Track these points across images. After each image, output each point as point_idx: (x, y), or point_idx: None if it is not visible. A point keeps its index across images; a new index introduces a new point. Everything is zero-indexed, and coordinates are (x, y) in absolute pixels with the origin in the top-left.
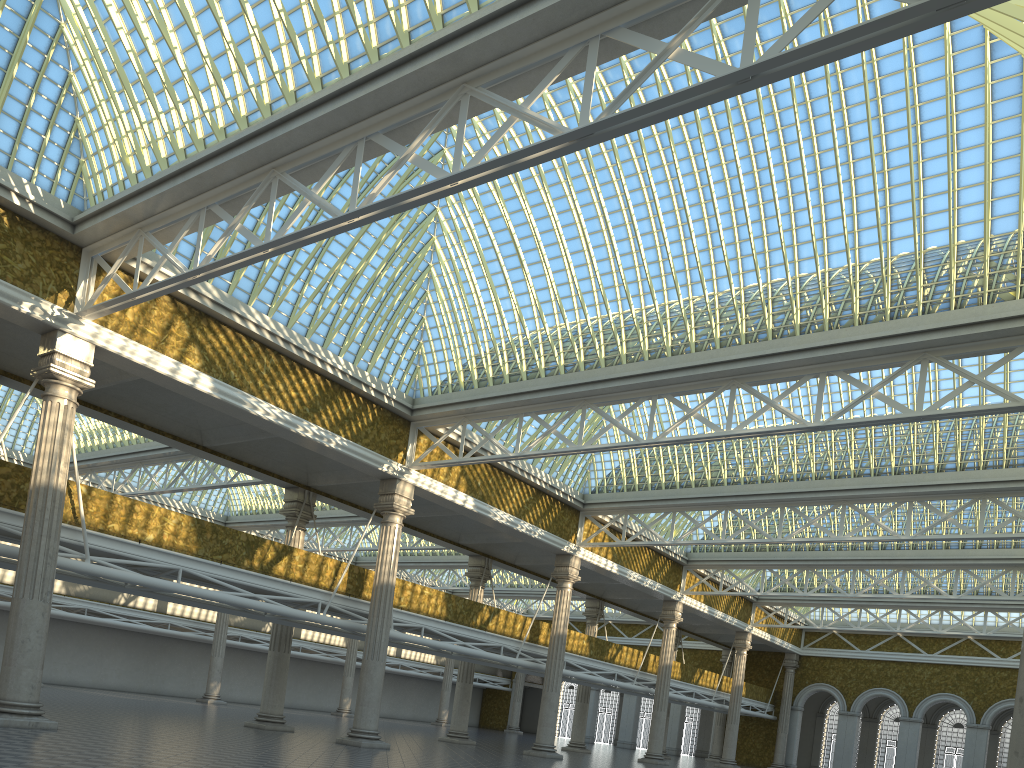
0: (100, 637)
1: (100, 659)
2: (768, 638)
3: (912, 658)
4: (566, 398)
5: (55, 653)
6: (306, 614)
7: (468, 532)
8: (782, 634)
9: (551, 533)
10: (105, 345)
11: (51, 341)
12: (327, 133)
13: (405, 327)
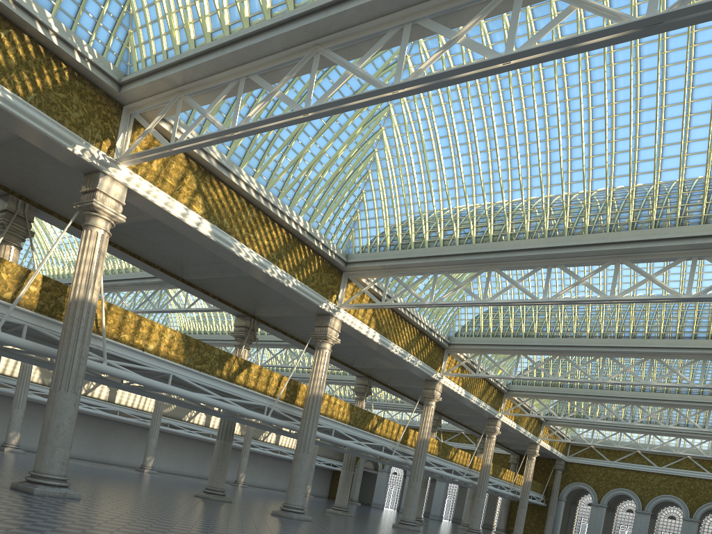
0: None
1: None
2: (549, 448)
3: (647, 469)
4: (476, 262)
5: (31, 428)
6: (257, 415)
7: (361, 359)
8: (557, 446)
9: (426, 364)
10: (135, 188)
11: (94, 180)
12: (377, 15)
13: (349, 198)
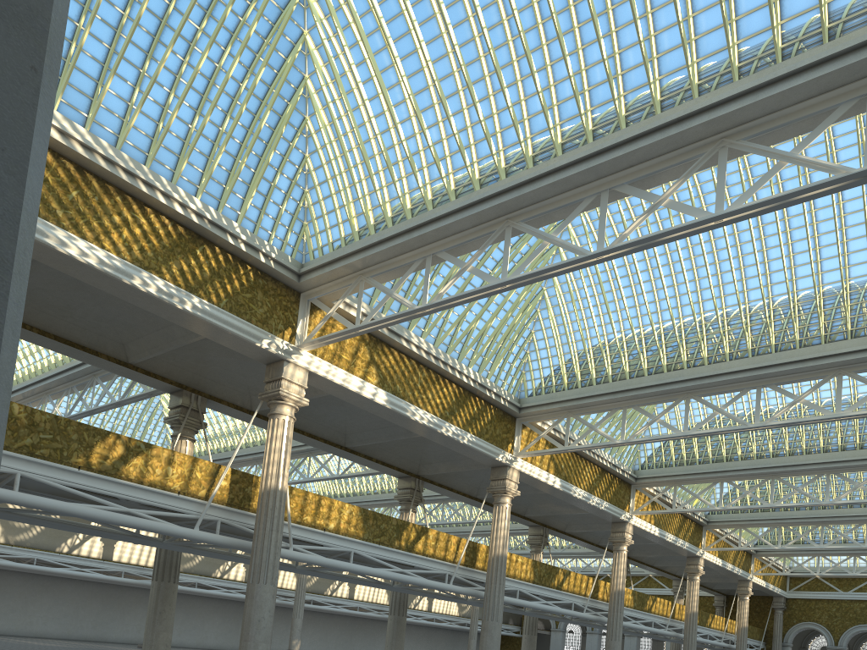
0: (202, 605)
1: (202, 624)
2: (764, 584)
3: None
4: (670, 392)
5: None
6: (439, 584)
7: (535, 506)
8: (773, 580)
9: (612, 504)
10: (316, 370)
11: (277, 369)
12: (571, 187)
13: (518, 340)
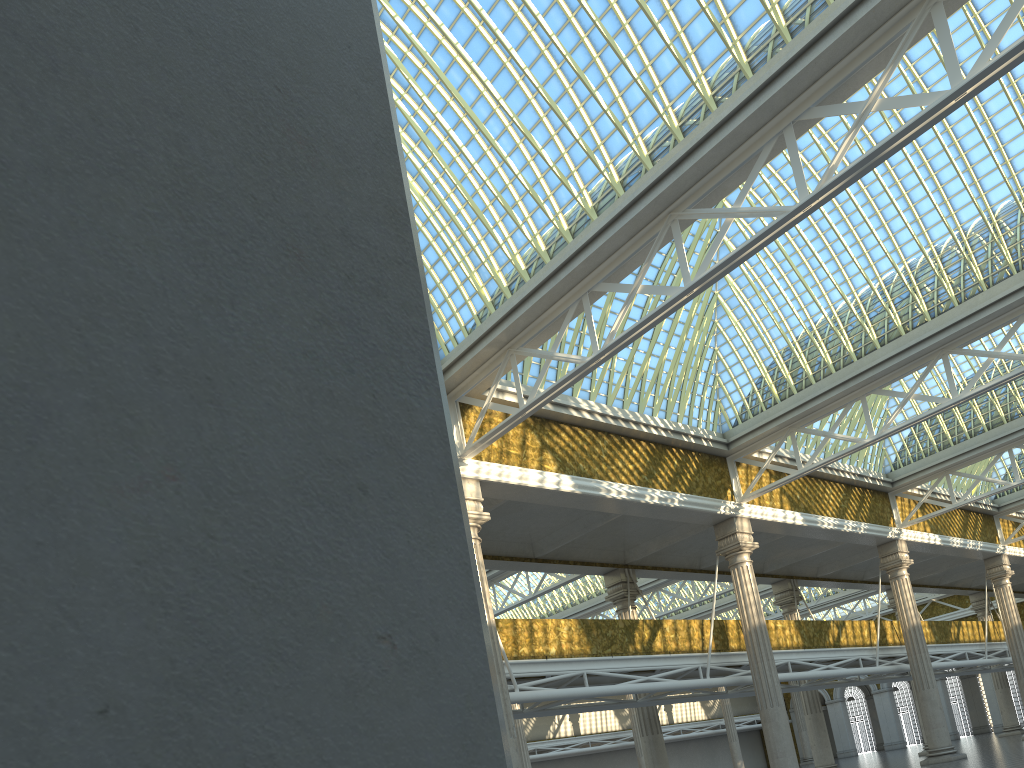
0: None
1: None
2: None
3: None
4: (919, 356)
5: None
6: (695, 681)
7: (773, 558)
8: None
9: (872, 524)
10: (486, 477)
11: None
12: (742, 140)
13: (701, 365)
